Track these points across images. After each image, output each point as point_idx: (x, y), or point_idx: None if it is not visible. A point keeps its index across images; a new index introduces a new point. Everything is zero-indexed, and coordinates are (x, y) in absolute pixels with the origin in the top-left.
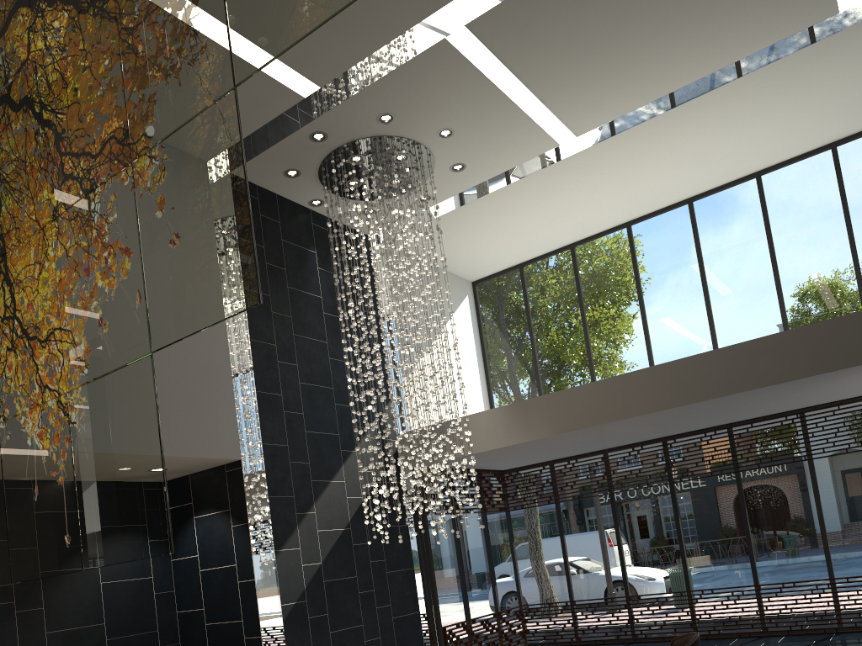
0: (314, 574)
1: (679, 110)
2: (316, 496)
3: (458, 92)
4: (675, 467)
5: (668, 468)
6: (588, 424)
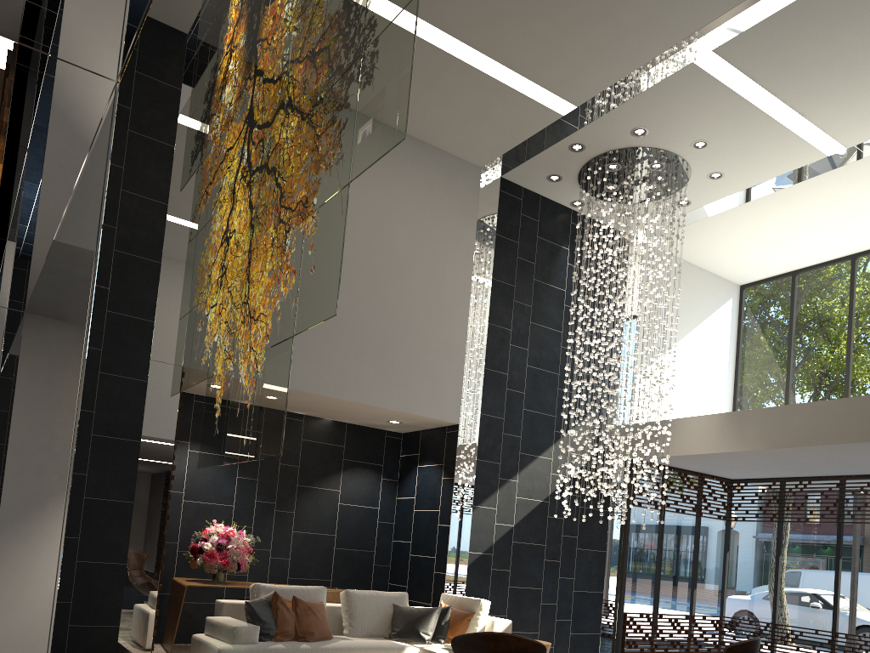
0: (504, 533)
1: None
2: (520, 467)
3: (710, 108)
4: None
5: None
6: (801, 443)
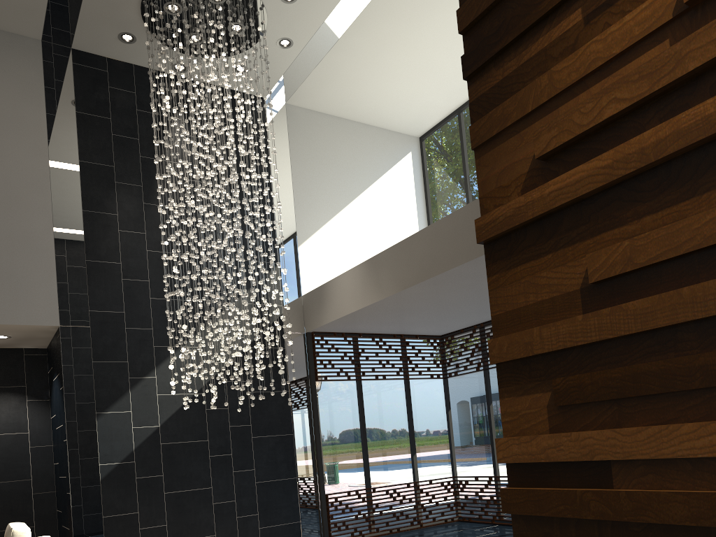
0: (148, 436)
1: None
2: (158, 361)
3: None
4: None
5: None
6: (424, 277)
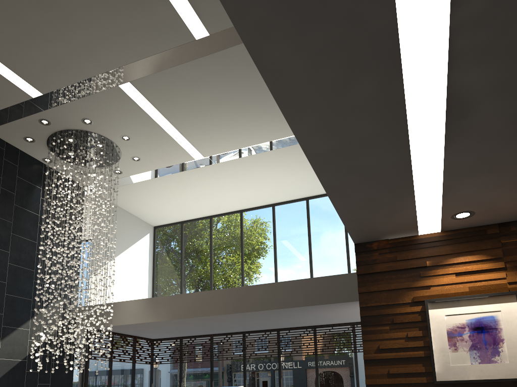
0: None
1: (259, 155)
2: (3, 336)
3: (130, 117)
4: (247, 349)
5: (244, 349)
6: (189, 316)
